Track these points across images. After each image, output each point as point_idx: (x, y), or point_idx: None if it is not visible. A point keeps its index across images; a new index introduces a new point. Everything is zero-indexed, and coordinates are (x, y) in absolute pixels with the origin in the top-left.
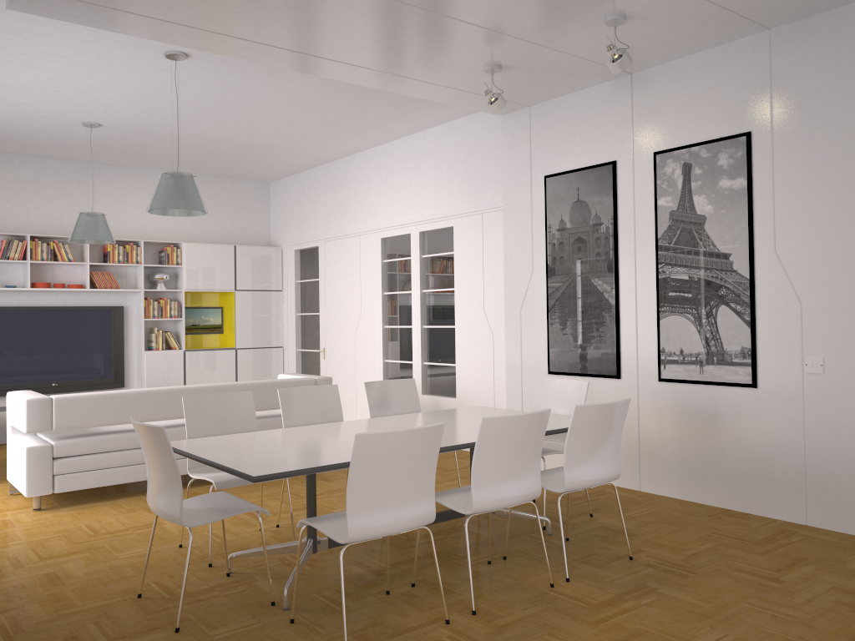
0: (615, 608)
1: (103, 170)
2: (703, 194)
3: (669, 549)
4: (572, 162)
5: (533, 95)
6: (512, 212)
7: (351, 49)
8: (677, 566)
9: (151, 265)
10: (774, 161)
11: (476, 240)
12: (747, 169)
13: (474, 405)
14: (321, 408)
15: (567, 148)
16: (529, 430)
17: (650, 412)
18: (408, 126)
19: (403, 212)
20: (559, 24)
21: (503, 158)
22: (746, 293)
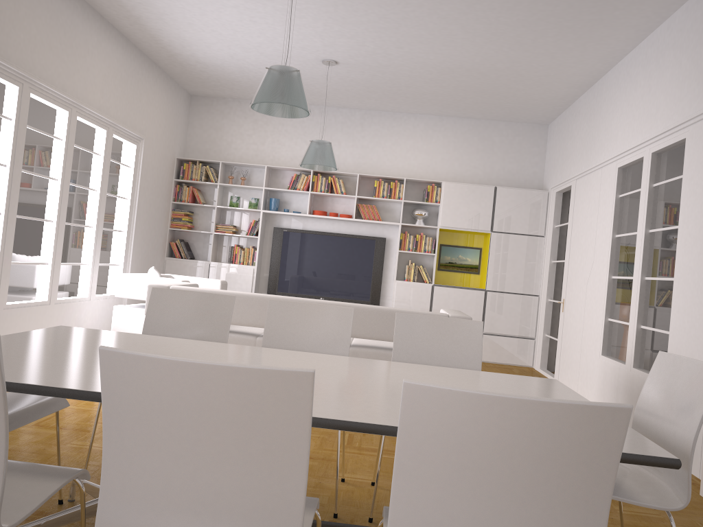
0: None
1: (384, 117)
2: None
3: None
4: None
5: None
6: None
7: None
8: None
9: (410, 201)
10: None
11: None
12: None
13: None
14: (322, 334)
15: None
16: (236, 406)
17: None
18: (641, 13)
19: (640, 131)
20: None
21: None
22: None
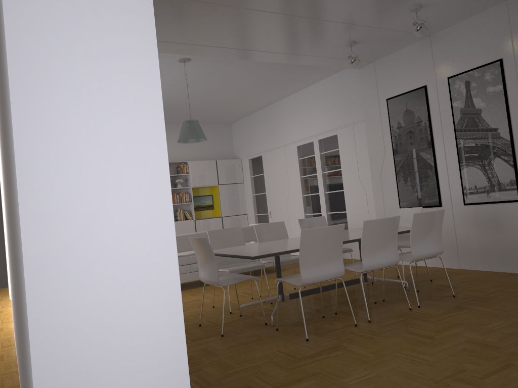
0: (445, 315)
1: None
2: (478, 96)
3: (476, 291)
4: (401, 89)
5: (375, 55)
6: (369, 121)
7: (274, 44)
8: (480, 297)
9: (173, 175)
10: (517, 73)
11: (351, 140)
12: (502, 79)
13: None
14: (276, 234)
15: (397, 82)
16: (389, 227)
17: (461, 223)
18: (306, 82)
19: (308, 130)
20: (384, 15)
21: (362, 92)
22: (509, 149)
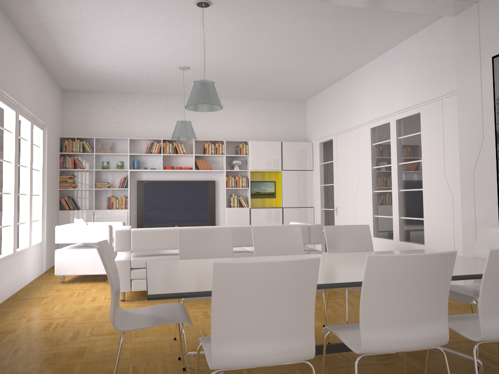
0: None
1: None
2: None
3: None
4: None
5: None
6: (464, 92)
7: None
8: None
9: (230, 155)
10: None
11: (437, 121)
12: None
13: (438, 250)
14: (286, 244)
15: None
16: (428, 272)
17: None
18: (384, 42)
19: (385, 107)
20: None
21: (456, 50)
22: None
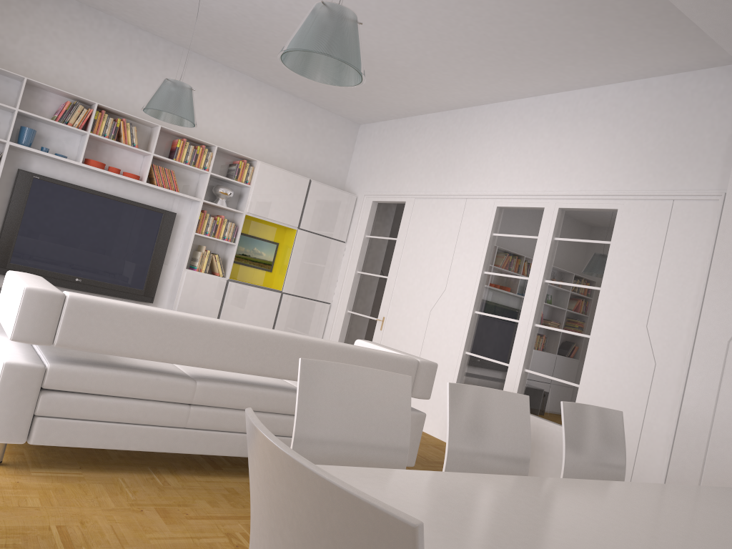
0: None
1: (195, 60)
2: None
3: None
4: None
5: None
6: None
7: None
8: None
9: (218, 176)
10: None
11: (654, 233)
12: None
13: None
14: (500, 432)
15: None
16: None
17: None
18: (584, 74)
19: (539, 180)
20: None
21: None
22: None
